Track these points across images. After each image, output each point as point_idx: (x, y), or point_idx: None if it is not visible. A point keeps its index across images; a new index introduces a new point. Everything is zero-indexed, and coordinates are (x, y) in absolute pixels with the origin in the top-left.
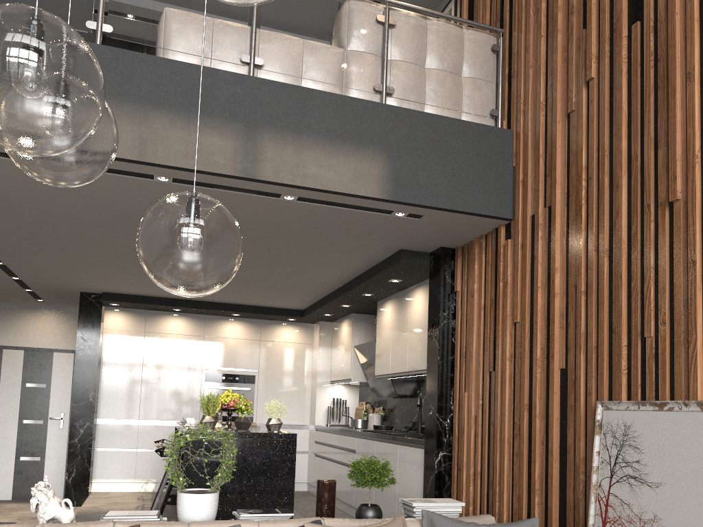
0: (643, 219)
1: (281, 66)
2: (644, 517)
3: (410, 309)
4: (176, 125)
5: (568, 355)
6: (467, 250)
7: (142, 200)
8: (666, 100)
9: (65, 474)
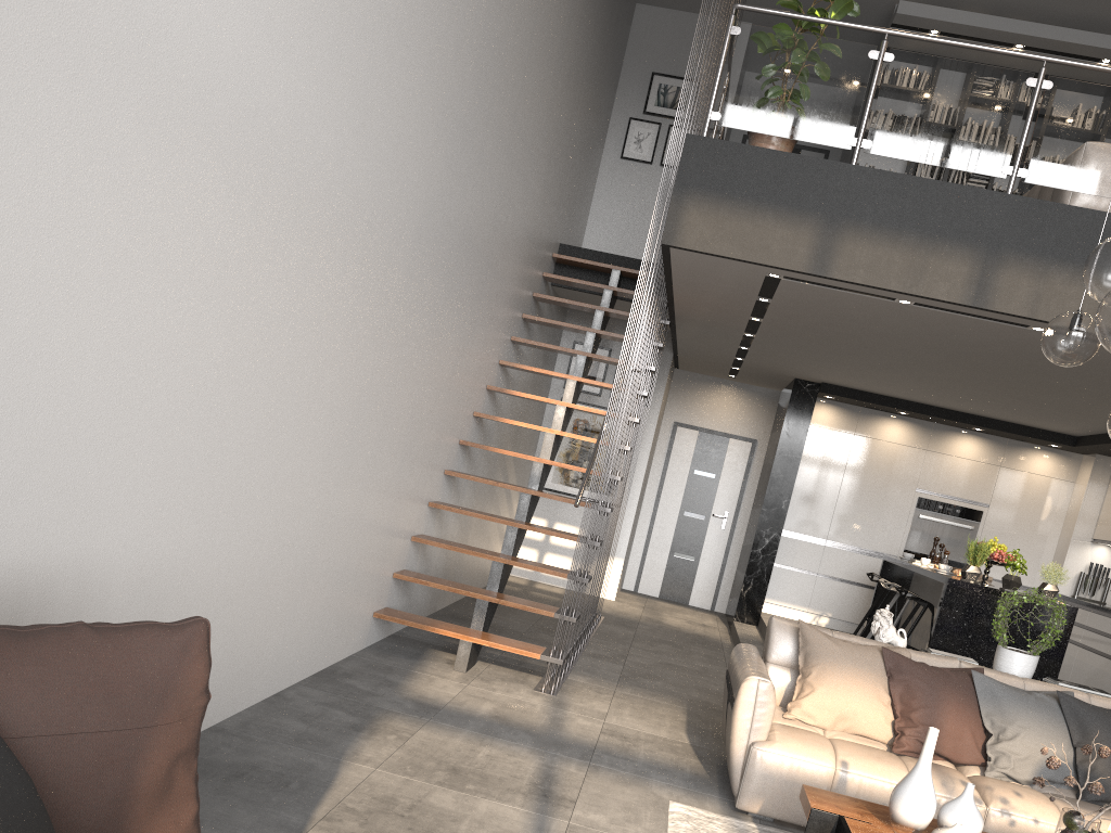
0: None
1: None
2: None
3: None
4: (1075, 280)
5: None
6: None
7: (990, 336)
8: None
9: (717, 582)
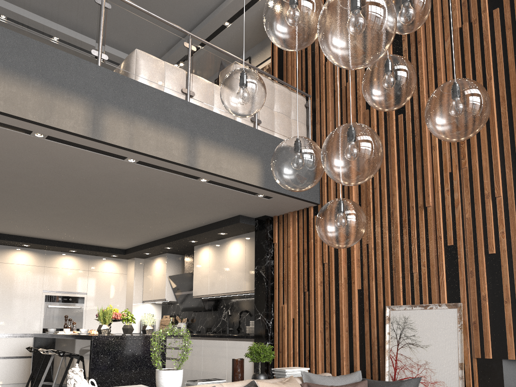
0: (409, 213)
1: (204, 99)
2: (420, 363)
3: (228, 252)
4: (150, 128)
5: (363, 282)
6: (282, 219)
7: (97, 171)
8: (420, 156)
9: None
